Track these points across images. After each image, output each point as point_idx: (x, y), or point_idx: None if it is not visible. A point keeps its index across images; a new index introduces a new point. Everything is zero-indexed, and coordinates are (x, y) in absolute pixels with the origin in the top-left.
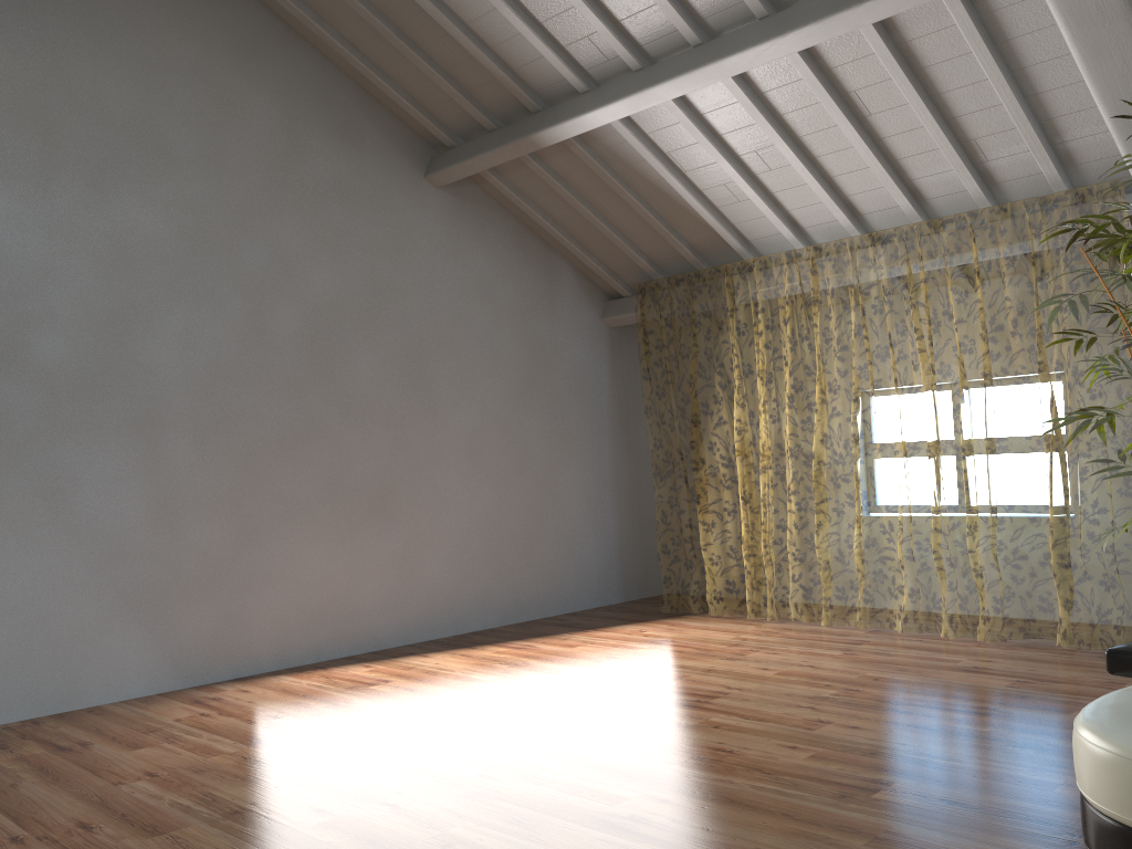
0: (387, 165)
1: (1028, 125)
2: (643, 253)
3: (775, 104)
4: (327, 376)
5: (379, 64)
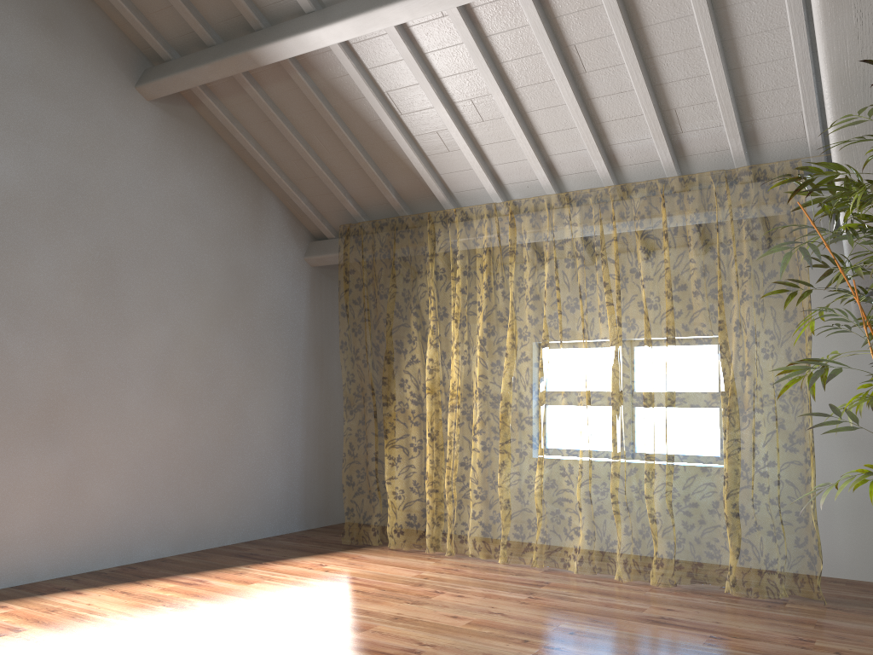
0: (94, 65)
1: (728, 97)
2: (351, 196)
3: (497, 50)
4: None
5: None
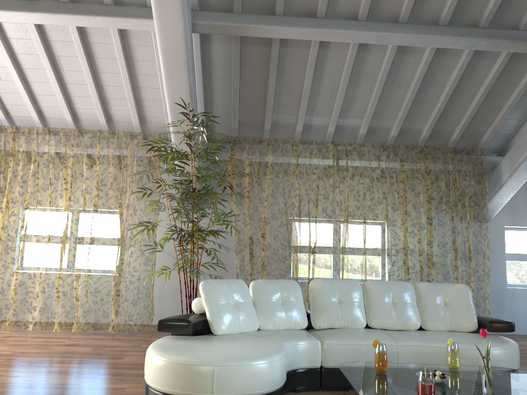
0: None
1: (132, 99)
2: None
3: (13, 46)
4: None
5: None
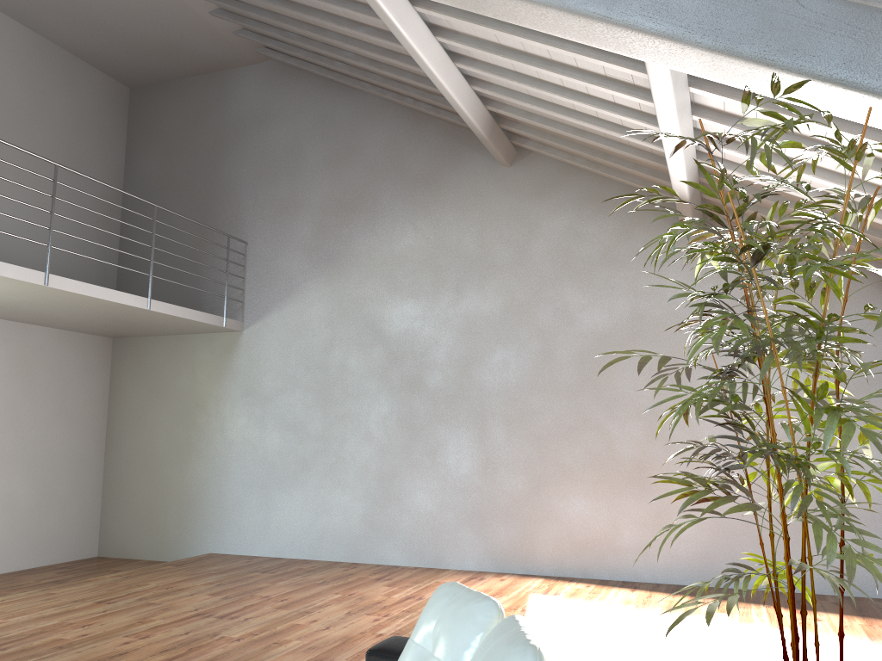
0: (647, 230)
1: None
2: None
3: None
4: (595, 384)
5: (615, 169)
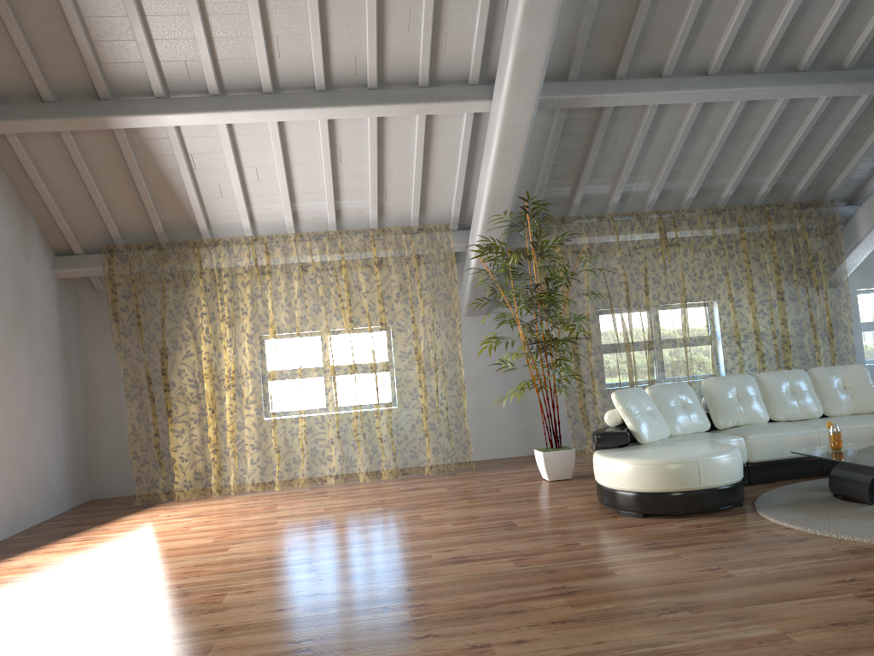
0: None
1: (419, 187)
2: (116, 222)
3: (288, 141)
4: None
5: None
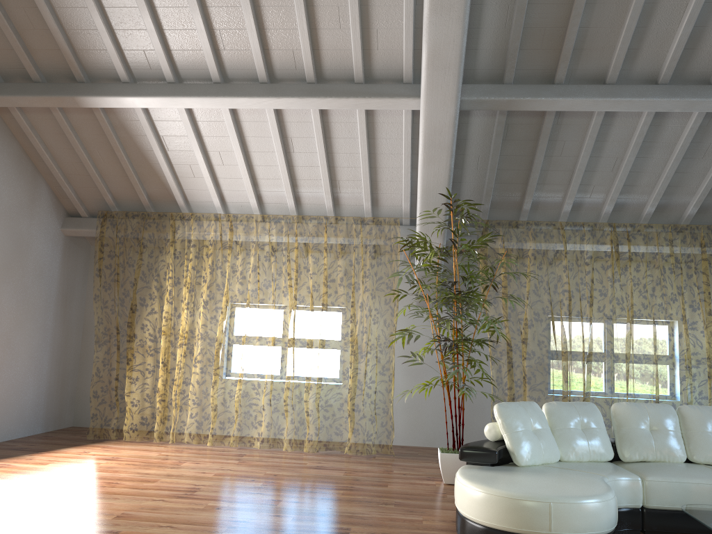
0: None
1: (368, 181)
2: (111, 192)
3: (244, 130)
4: None
5: None
